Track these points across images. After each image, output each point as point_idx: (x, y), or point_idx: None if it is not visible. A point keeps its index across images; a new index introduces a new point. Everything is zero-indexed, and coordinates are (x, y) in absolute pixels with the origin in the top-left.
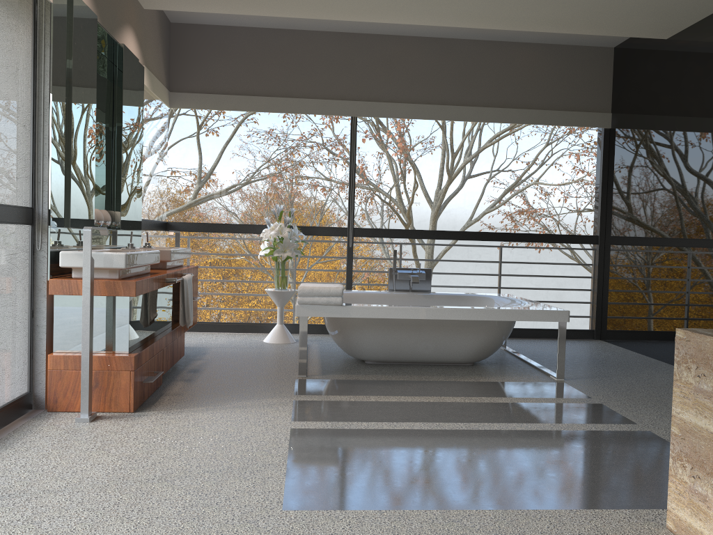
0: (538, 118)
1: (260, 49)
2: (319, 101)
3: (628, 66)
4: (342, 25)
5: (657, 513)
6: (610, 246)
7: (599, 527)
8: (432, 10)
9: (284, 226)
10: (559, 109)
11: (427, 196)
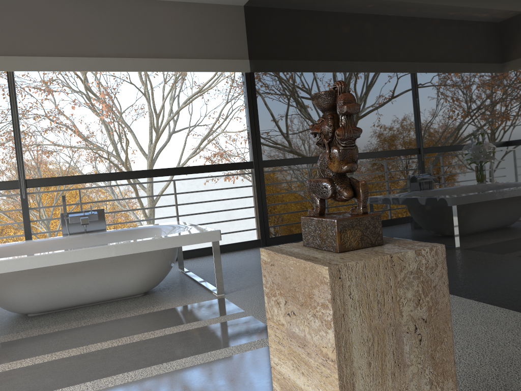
0: (189, 66)
1: None
2: None
3: (255, 19)
4: None
5: None
6: (262, 168)
7: None
8: None
9: None
10: (206, 57)
11: (142, 150)
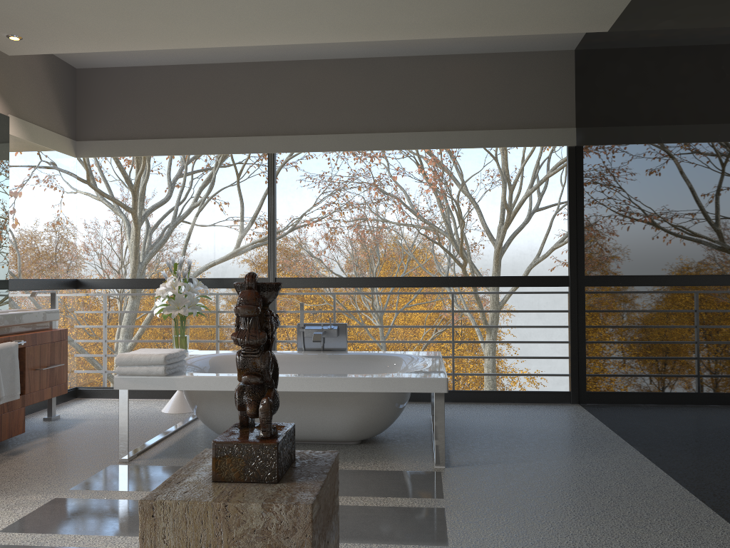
0: (484, 139)
1: (167, 88)
2: (231, 139)
3: (584, 70)
4: (247, 54)
5: None
6: (580, 288)
7: None
8: (298, 24)
9: (178, 279)
10: (510, 127)
11: (488, 233)
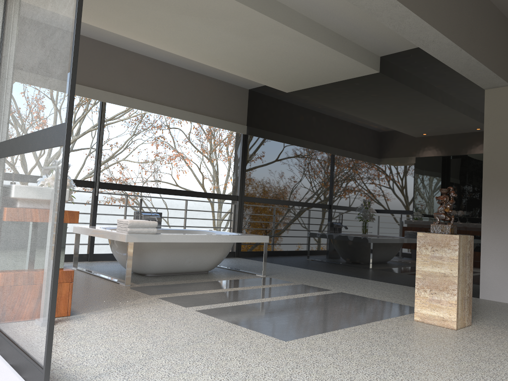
0: (212, 122)
1: None
2: (80, 86)
3: (259, 102)
4: (104, 37)
5: (402, 317)
6: (246, 202)
7: (398, 324)
8: (192, 48)
9: None
10: (223, 119)
11: None
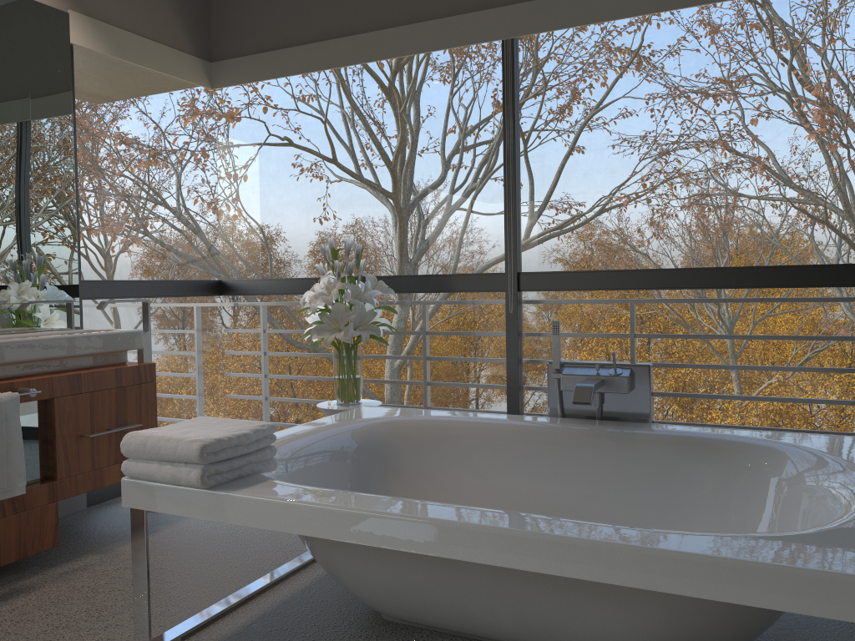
0: None
1: None
2: (437, 23)
3: None
4: None
5: None
6: None
7: None
8: None
9: (337, 278)
10: None
11: None
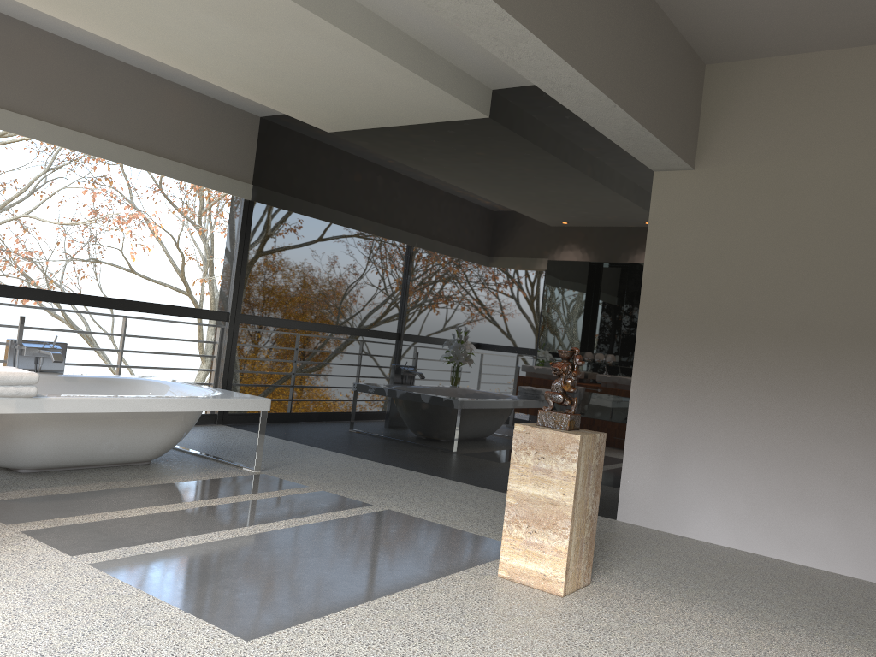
0: (185, 174)
1: None
2: None
3: (279, 143)
4: None
5: (480, 568)
6: (242, 324)
7: (468, 586)
8: (138, 32)
9: None
10: (206, 168)
11: None
